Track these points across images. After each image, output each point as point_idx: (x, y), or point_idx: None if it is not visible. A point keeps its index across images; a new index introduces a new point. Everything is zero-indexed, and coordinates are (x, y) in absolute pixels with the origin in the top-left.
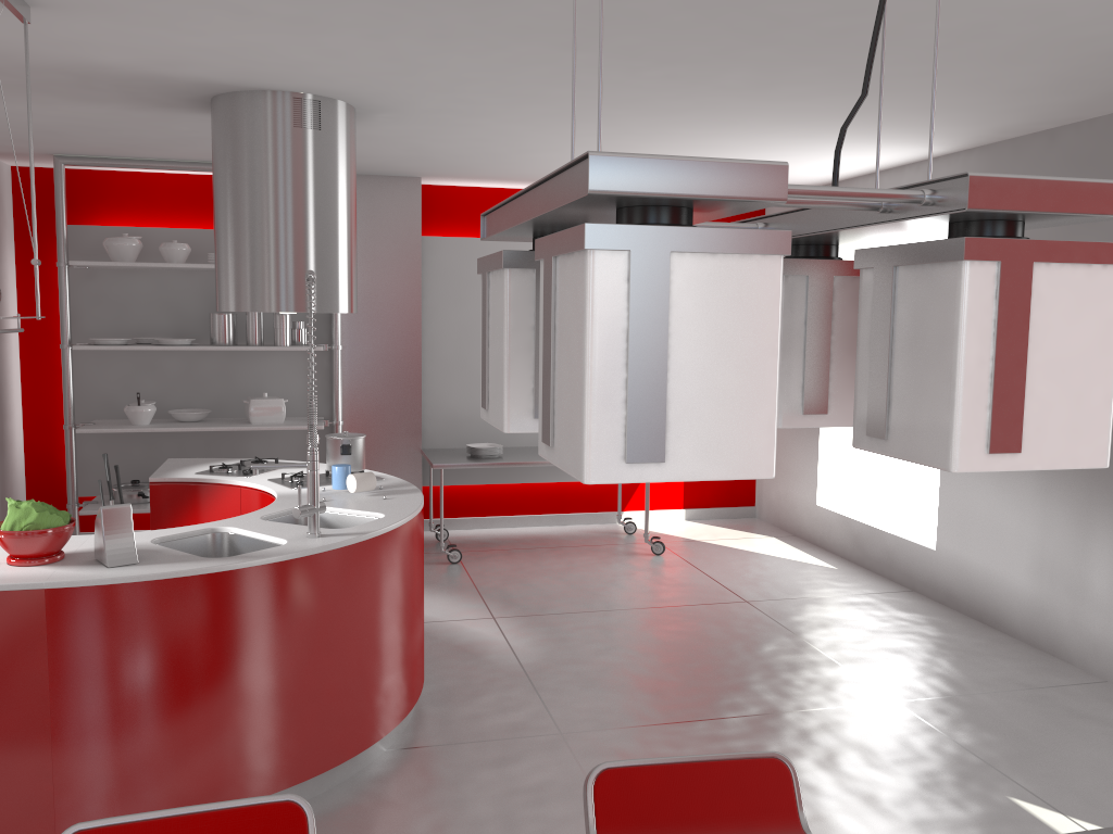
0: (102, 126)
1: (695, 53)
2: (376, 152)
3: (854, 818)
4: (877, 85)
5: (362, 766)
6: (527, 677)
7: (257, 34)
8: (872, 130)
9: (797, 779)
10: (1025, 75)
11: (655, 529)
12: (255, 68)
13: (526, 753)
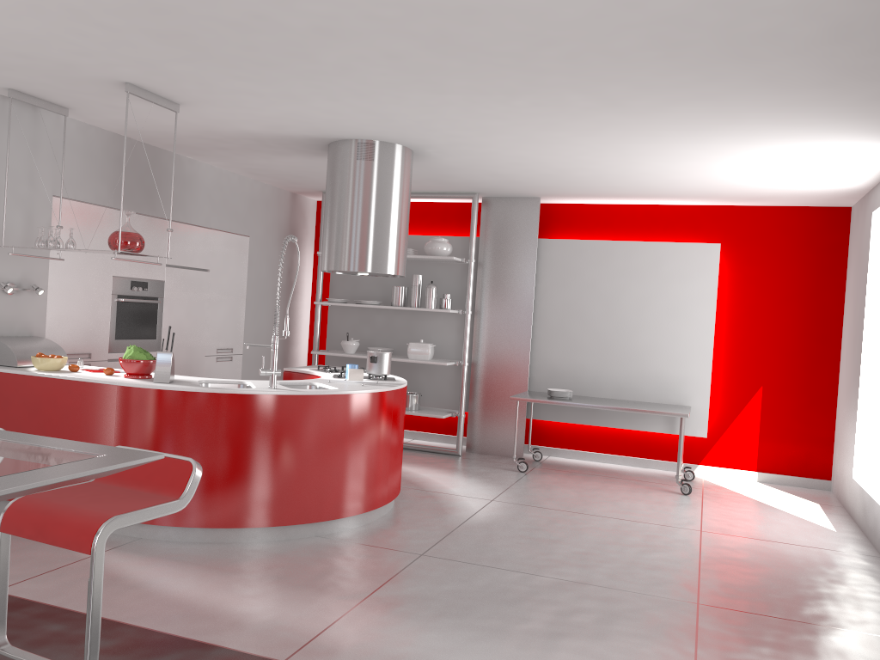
0: (313, 170)
1: (515, 86)
2: (477, 178)
3: (523, 638)
4: (693, 92)
5: (290, 537)
6: (455, 528)
7: (282, 105)
8: (786, 132)
9: (193, 474)
10: (795, 69)
11: (717, 482)
12: (317, 126)
13: (385, 556)
